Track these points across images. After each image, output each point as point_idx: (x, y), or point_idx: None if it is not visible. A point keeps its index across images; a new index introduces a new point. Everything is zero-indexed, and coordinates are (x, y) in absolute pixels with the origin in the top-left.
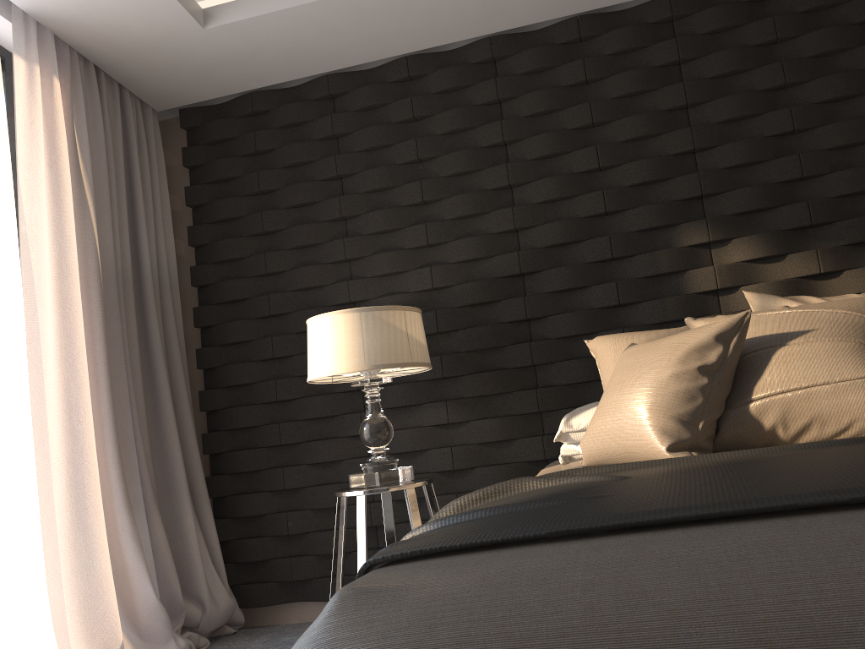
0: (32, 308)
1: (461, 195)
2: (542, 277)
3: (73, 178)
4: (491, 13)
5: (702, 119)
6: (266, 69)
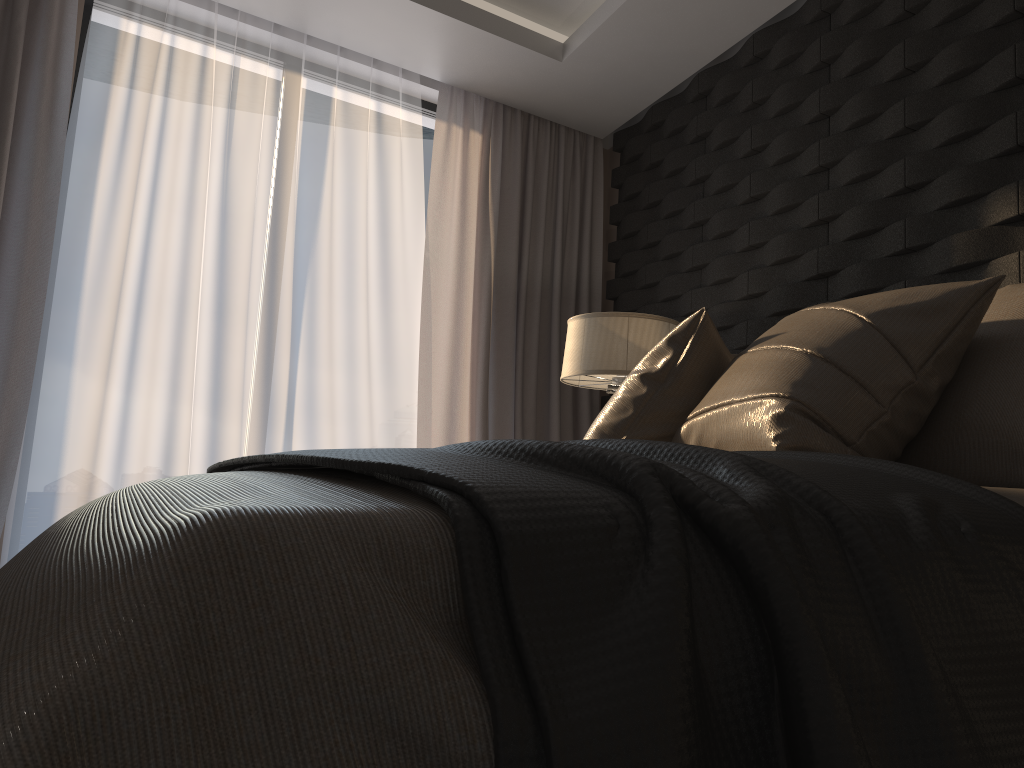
0: (427, 315)
1: (778, 186)
2: (840, 279)
3: (481, 211)
4: None
5: None
6: (644, 82)
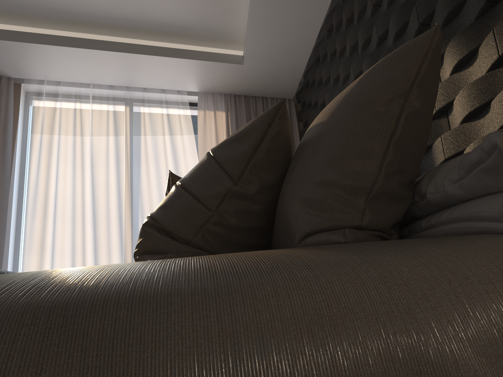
0: None
1: None
2: None
3: None
4: None
5: None
6: (290, 63)
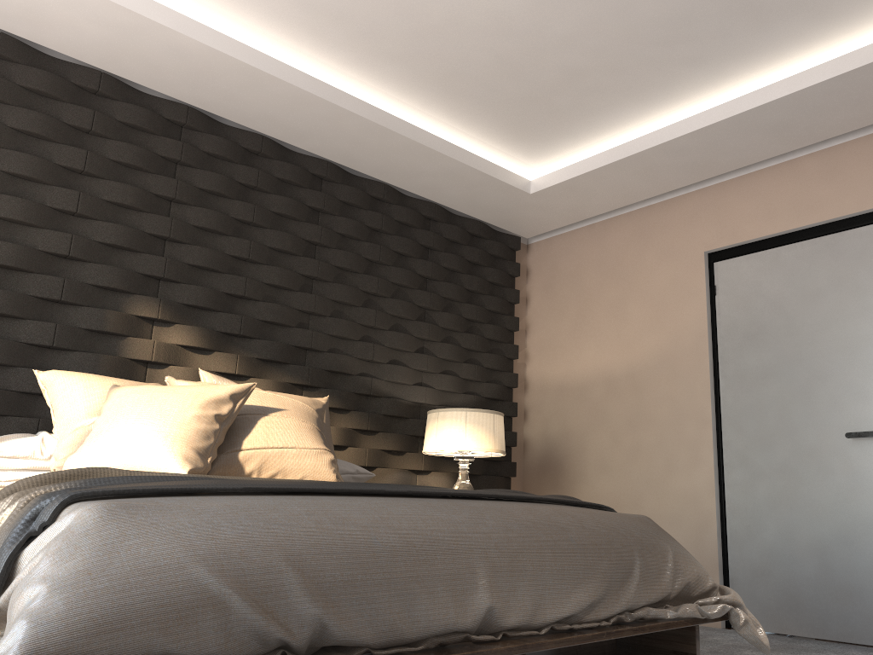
0: None
1: None
2: None
3: None
4: (25, 18)
5: (182, 216)
6: None
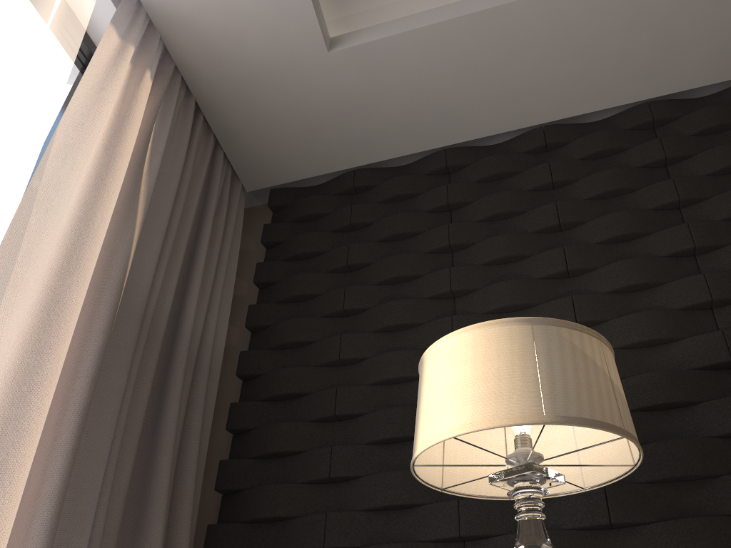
0: None
1: (624, 261)
2: None
3: (130, 176)
4: (660, 62)
5: None
6: (380, 133)
